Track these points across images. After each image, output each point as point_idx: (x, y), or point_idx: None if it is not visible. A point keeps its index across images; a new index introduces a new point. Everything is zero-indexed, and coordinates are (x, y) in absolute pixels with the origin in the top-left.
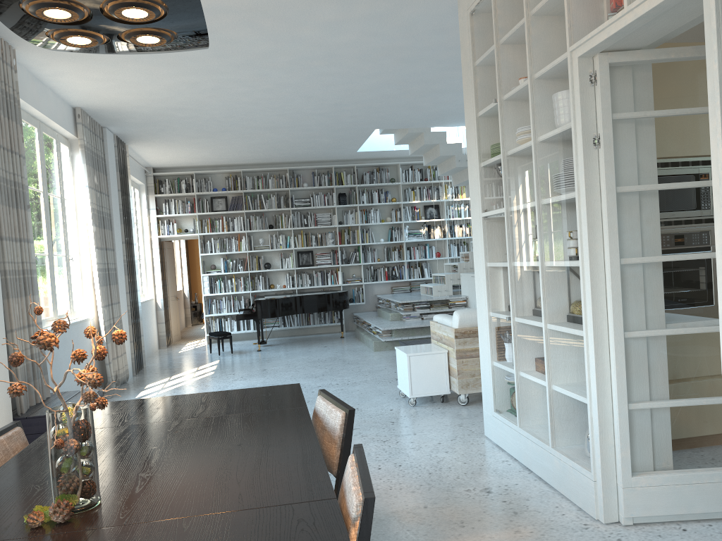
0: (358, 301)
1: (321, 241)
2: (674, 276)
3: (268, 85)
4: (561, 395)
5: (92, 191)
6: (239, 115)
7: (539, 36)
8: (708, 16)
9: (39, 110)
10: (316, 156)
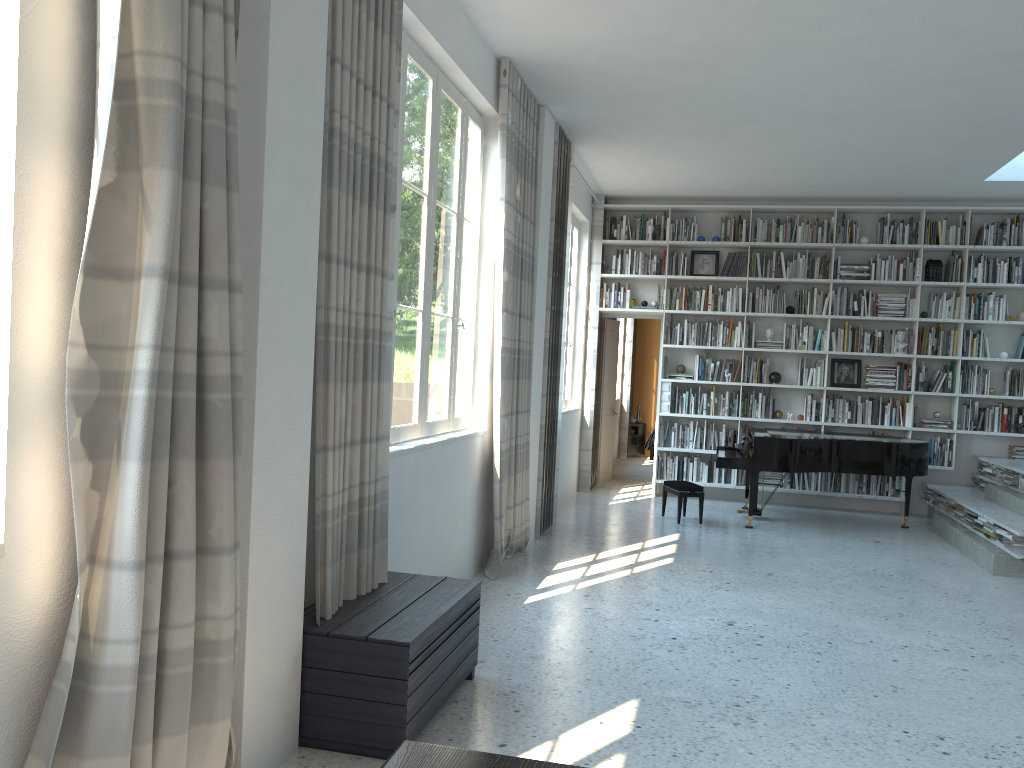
0: (939, 464)
1: (880, 345)
2: None
3: None
4: None
5: (510, 209)
6: (789, 81)
7: None
8: None
9: (438, 42)
10: (896, 188)
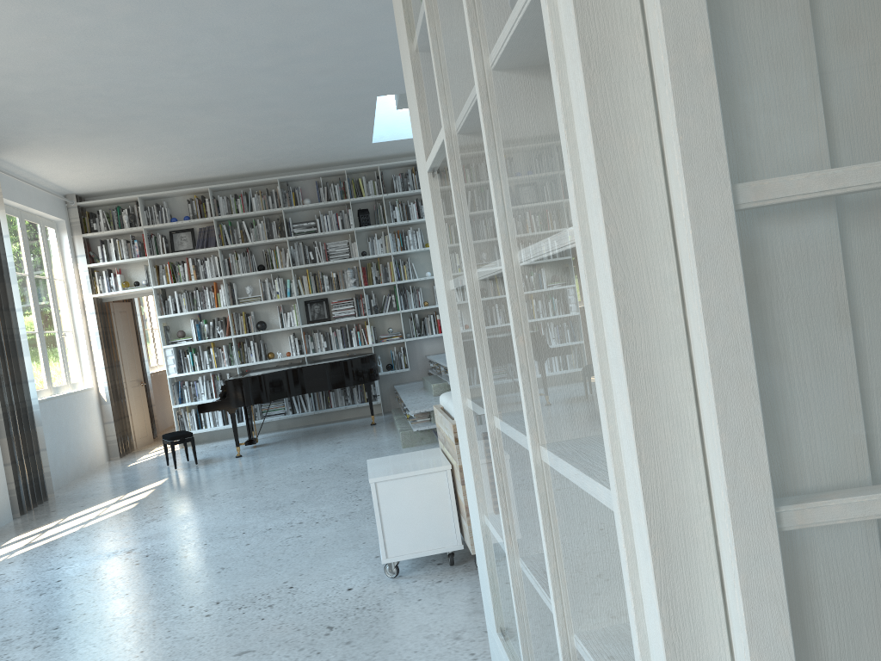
0: (399, 368)
1: (337, 284)
2: None
3: (124, 6)
4: None
5: None
6: (126, 81)
7: None
8: None
9: None
10: (314, 156)
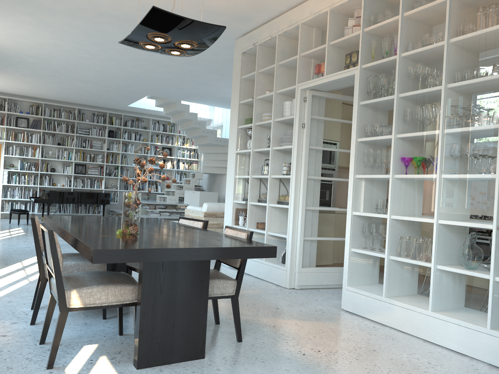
0: (113, 201)
1: (93, 159)
2: (325, 186)
3: (104, 57)
4: (273, 235)
5: None
6: (70, 69)
7: (281, 75)
8: (356, 88)
9: None
10: (99, 103)
